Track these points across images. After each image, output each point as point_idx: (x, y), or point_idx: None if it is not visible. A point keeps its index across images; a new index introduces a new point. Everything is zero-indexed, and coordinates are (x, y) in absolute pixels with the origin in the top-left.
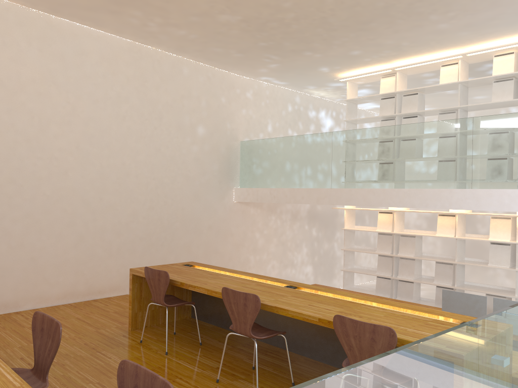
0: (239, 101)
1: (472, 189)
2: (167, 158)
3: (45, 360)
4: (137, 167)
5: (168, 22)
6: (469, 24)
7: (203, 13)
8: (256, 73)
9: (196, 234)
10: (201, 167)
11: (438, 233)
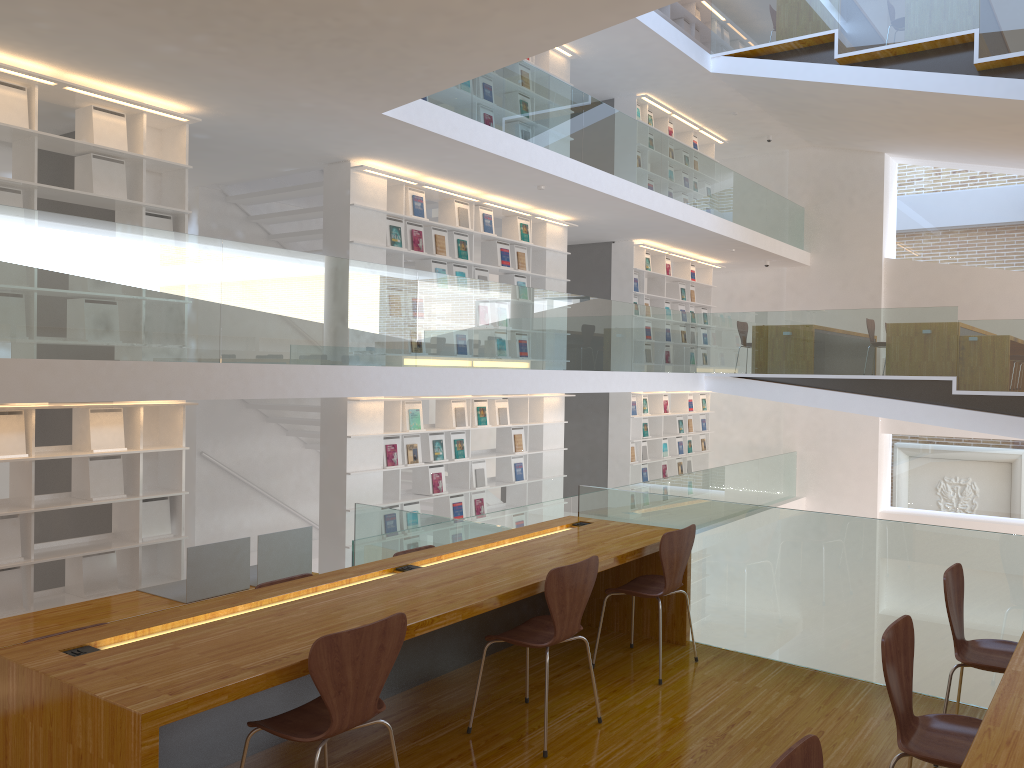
0: None
1: (239, 364)
2: None
3: (907, 694)
4: None
5: None
6: (188, 65)
7: None
8: None
9: None
10: None
11: None
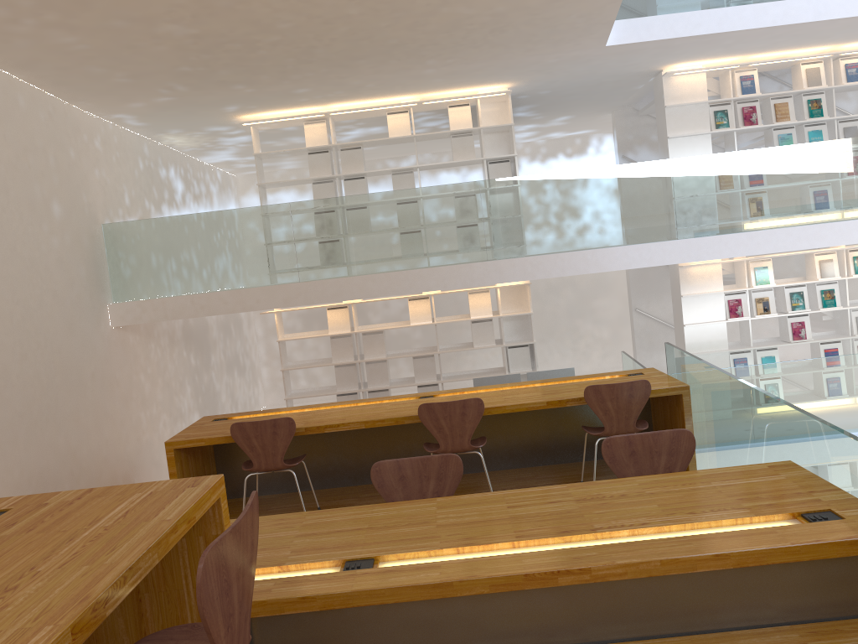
0: (89, 155)
1: (493, 261)
2: (27, 263)
3: None
4: None
5: (64, 22)
6: (453, 72)
7: (143, 18)
8: (118, 107)
9: (80, 391)
10: (68, 275)
11: (412, 321)
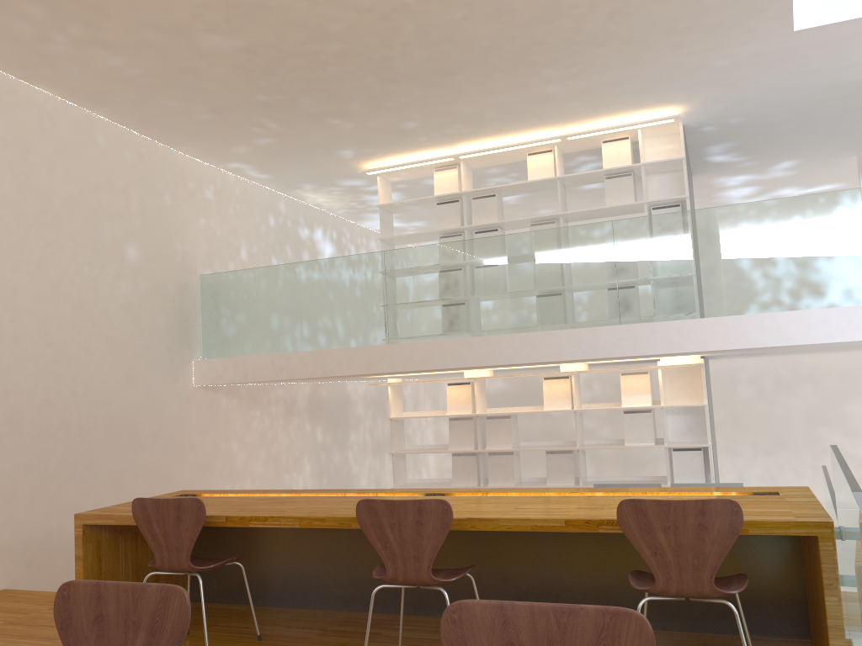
0: (193, 203)
1: (625, 325)
2: (74, 304)
3: None
4: (17, 322)
5: (95, 37)
6: (588, 89)
7: (174, 27)
8: (225, 153)
9: (131, 451)
10: (136, 323)
11: (546, 406)
